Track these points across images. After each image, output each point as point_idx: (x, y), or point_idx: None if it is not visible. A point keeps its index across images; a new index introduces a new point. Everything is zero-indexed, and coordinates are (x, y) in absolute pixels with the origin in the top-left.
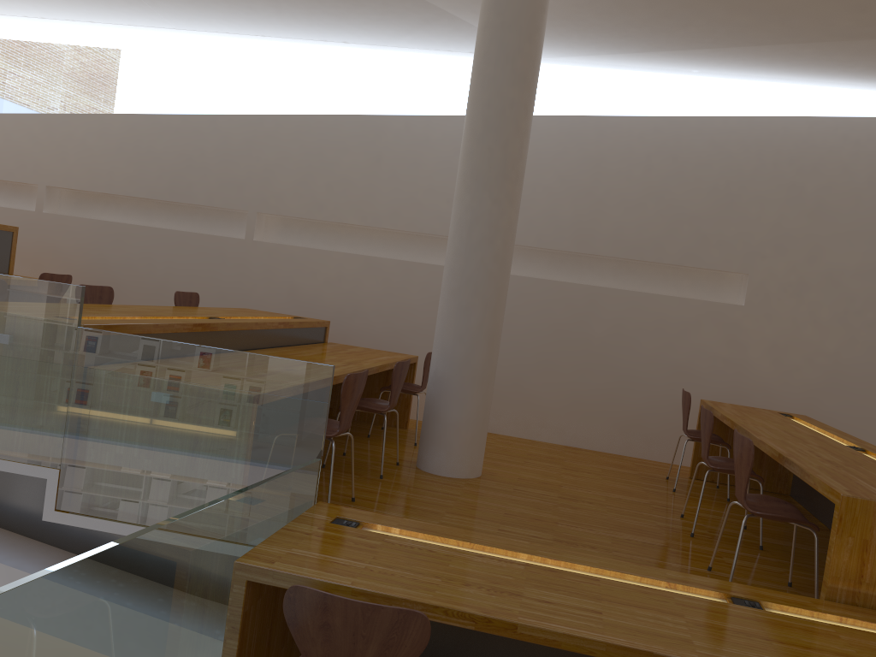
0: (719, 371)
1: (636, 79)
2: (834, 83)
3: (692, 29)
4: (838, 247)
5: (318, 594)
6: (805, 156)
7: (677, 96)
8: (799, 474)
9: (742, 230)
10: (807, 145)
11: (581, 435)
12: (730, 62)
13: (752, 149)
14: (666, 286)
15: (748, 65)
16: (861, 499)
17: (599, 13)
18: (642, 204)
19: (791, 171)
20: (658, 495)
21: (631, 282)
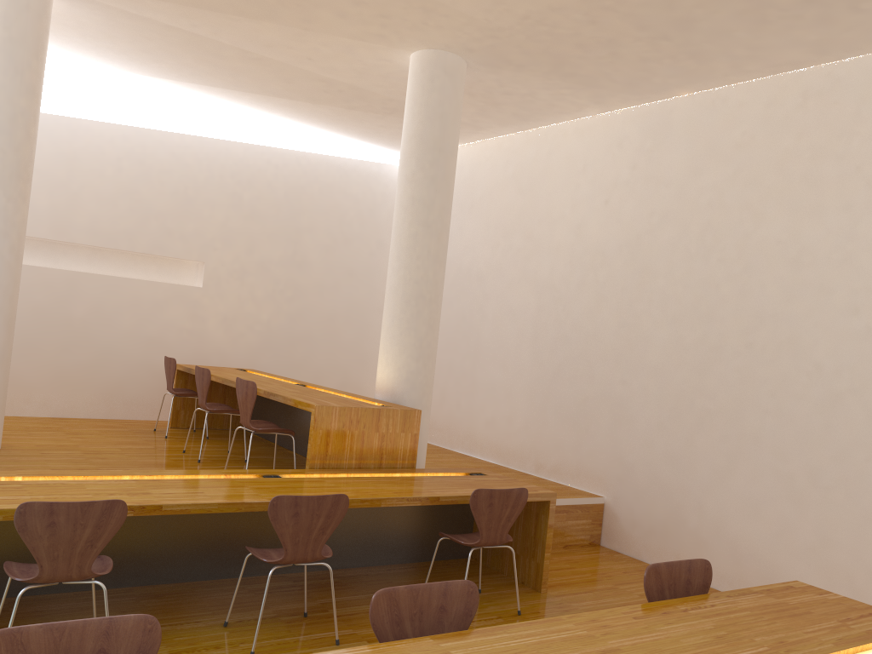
0: (185, 340)
1: (103, 89)
2: (260, 119)
3: (163, 65)
4: (267, 243)
5: (46, 503)
6: (242, 173)
7: (141, 109)
8: (283, 400)
9: (199, 227)
10: (243, 164)
11: (67, 405)
12: (187, 92)
13: (204, 162)
14: (137, 271)
15: (201, 97)
16: (325, 406)
17: (84, 35)
18: (115, 200)
19: (233, 183)
20: (157, 442)
21: (106, 268)
